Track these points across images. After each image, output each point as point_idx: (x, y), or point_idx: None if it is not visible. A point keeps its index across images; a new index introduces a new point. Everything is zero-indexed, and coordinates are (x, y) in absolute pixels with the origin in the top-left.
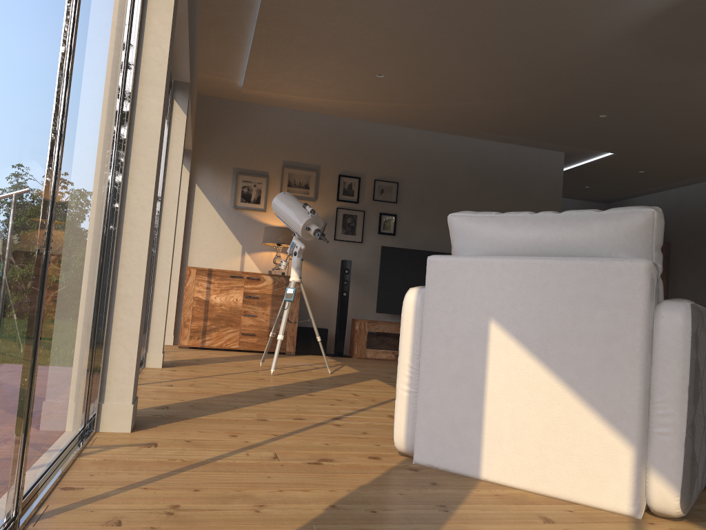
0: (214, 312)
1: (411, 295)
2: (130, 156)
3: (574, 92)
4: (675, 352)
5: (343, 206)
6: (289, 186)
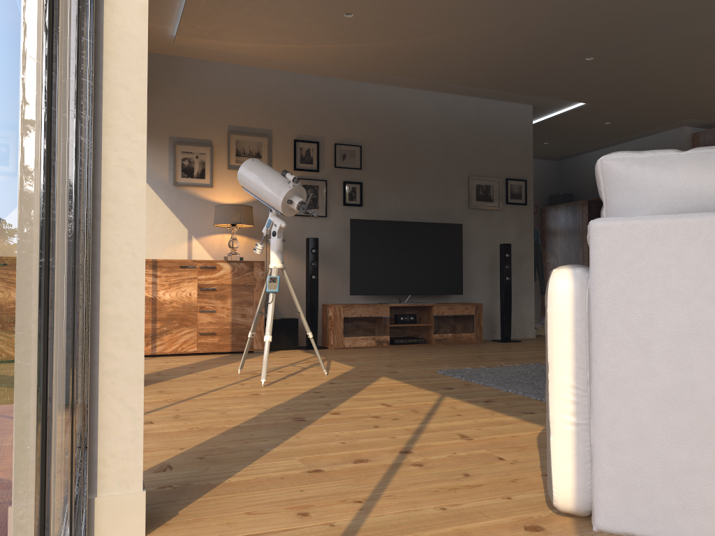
0: (164, 312)
1: (563, 280)
2: (102, 89)
3: (567, 30)
4: None
5: (301, 176)
6: (238, 156)
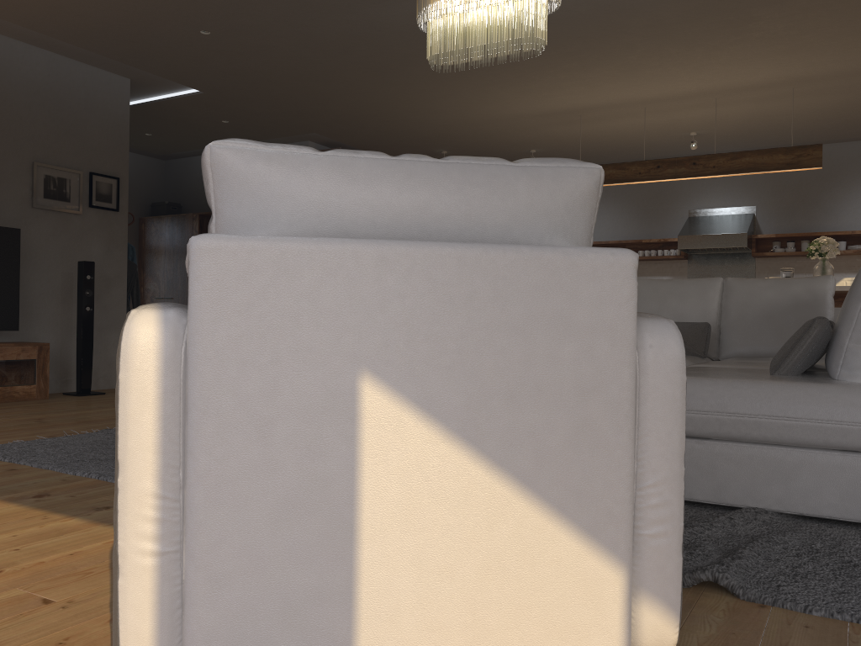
0: None
1: (148, 327)
2: None
3: None
4: (671, 403)
5: None
6: None
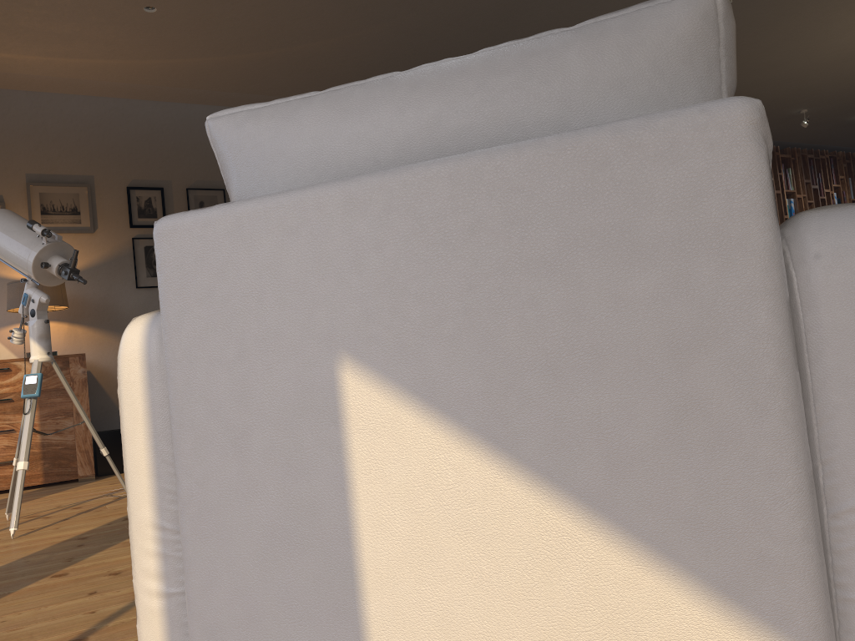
0: None
1: (134, 334)
2: None
3: (451, 18)
4: None
5: (142, 235)
6: (45, 214)
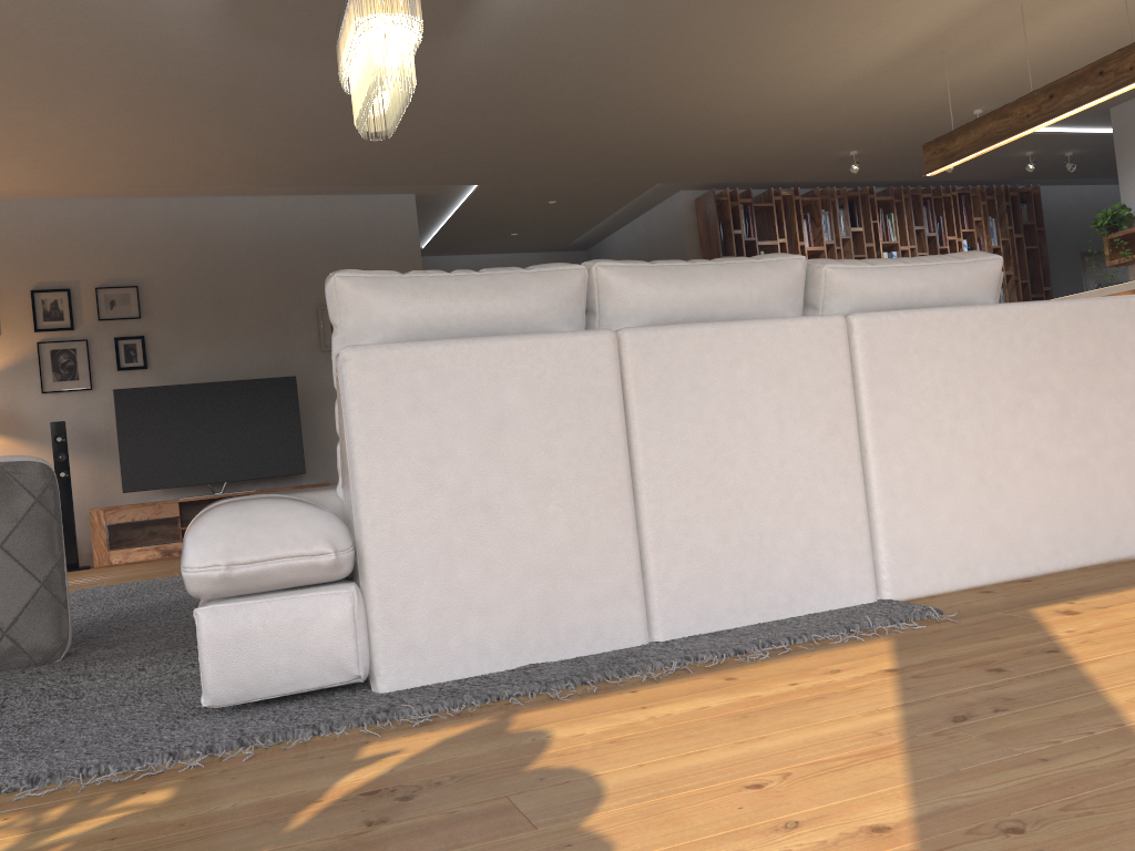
0: None
1: None
2: None
3: (285, 116)
4: None
5: (48, 339)
6: None
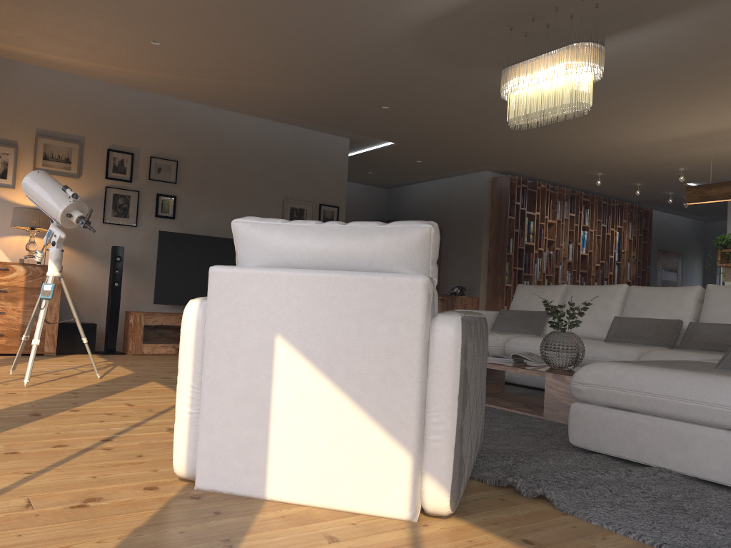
0: None
1: (192, 308)
2: None
3: (359, 82)
4: (447, 364)
5: (113, 185)
6: (46, 159)
